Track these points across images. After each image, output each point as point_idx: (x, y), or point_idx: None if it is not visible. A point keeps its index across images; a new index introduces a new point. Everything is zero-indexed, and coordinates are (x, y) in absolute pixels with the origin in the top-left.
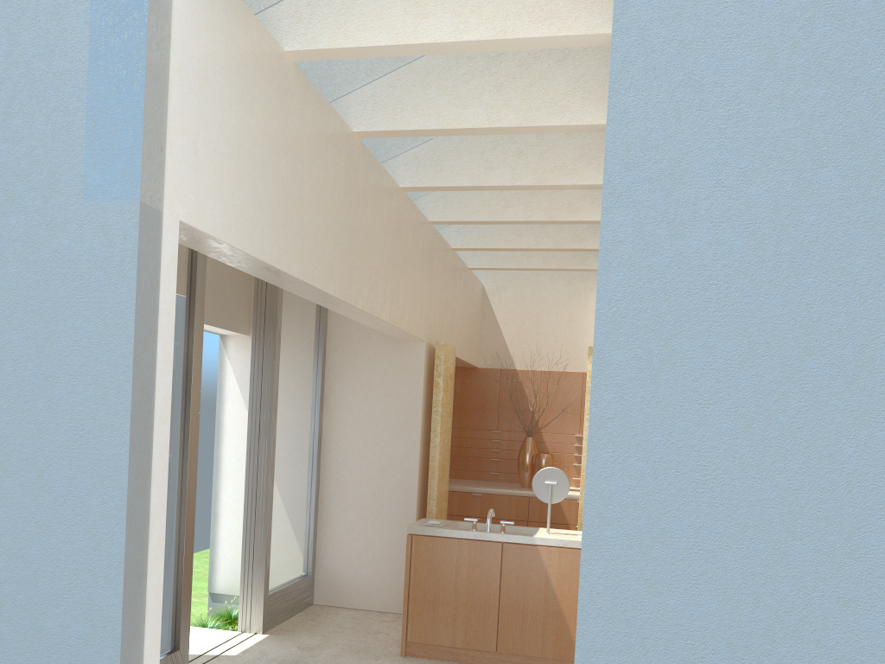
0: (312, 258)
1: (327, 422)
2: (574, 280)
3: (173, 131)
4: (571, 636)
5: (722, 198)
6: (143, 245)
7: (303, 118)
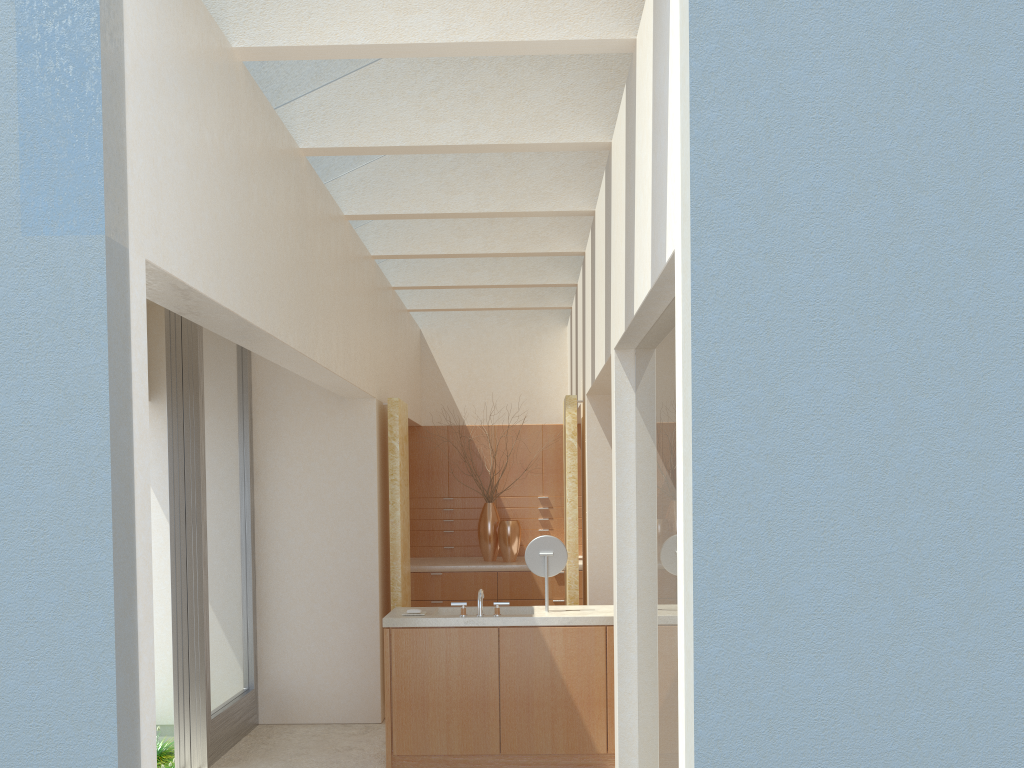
0: (272, 302)
1: (260, 501)
2: (525, 320)
3: (132, 146)
4: (585, 726)
5: (820, 225)
6: (111, 291)
7: (254, 130)
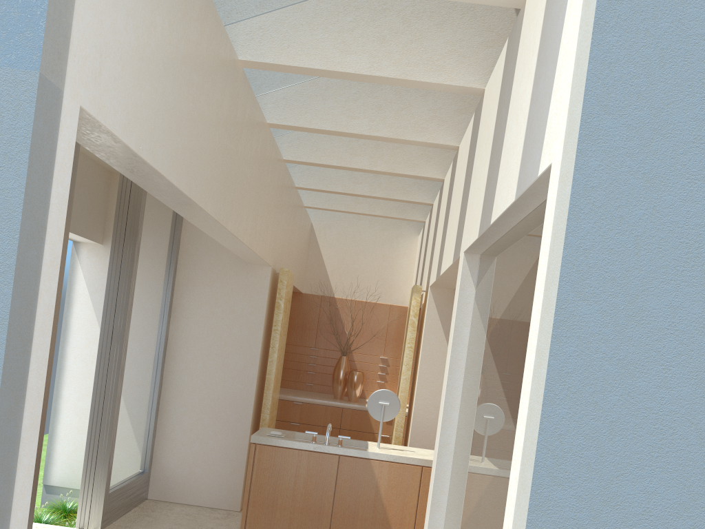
0: (196, 174)
1: (173, 331)
2: (388, 227)
3: (82, 2)
4: None
5: (699, 155)
6: (38, 125)
7: (202, 31)
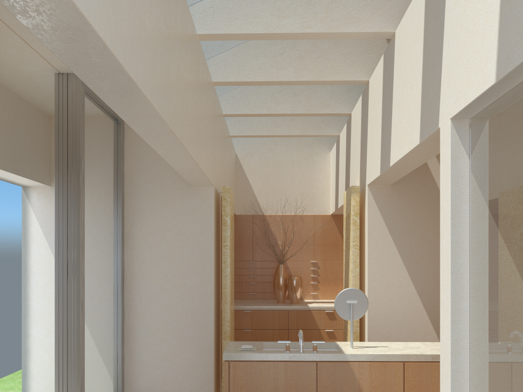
0: (136, 49)
1: (128, 260)
2: (303, 148)
3: None
4: None
5: None
6: None
7: None
